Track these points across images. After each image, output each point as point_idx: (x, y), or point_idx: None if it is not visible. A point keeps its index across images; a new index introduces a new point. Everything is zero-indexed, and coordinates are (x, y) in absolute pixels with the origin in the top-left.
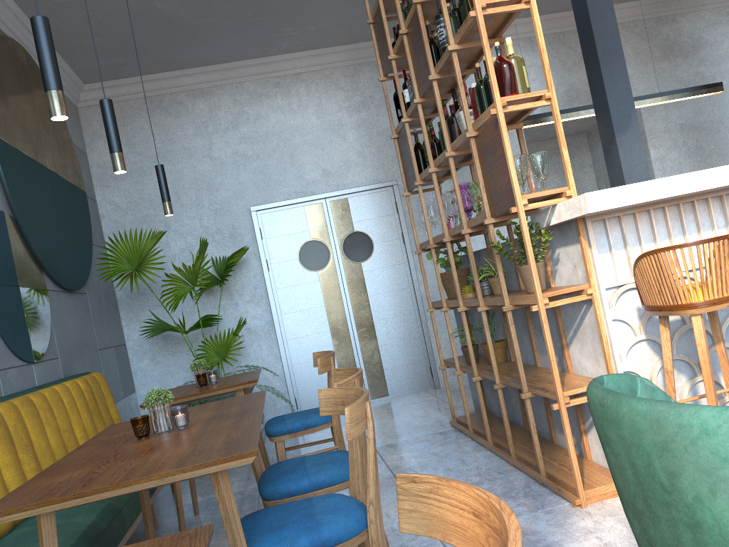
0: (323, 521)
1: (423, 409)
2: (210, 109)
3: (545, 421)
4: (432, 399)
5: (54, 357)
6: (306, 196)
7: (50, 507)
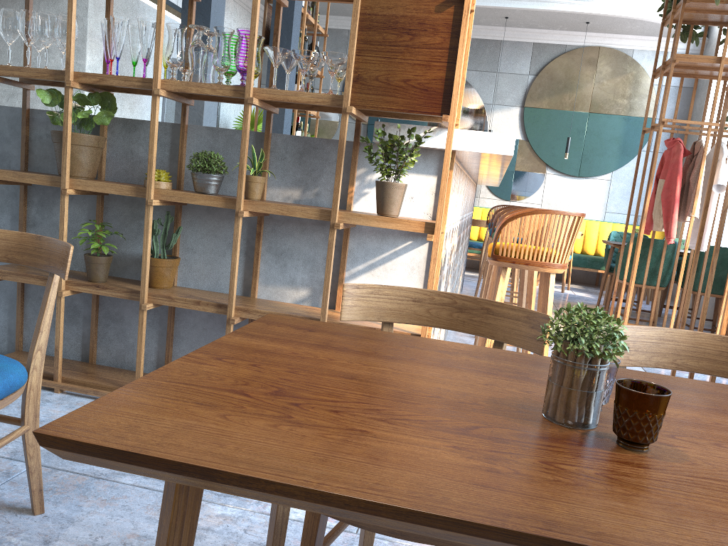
0: None
1: None
2: None
3: None
4: None
5: None
6: None
7: None
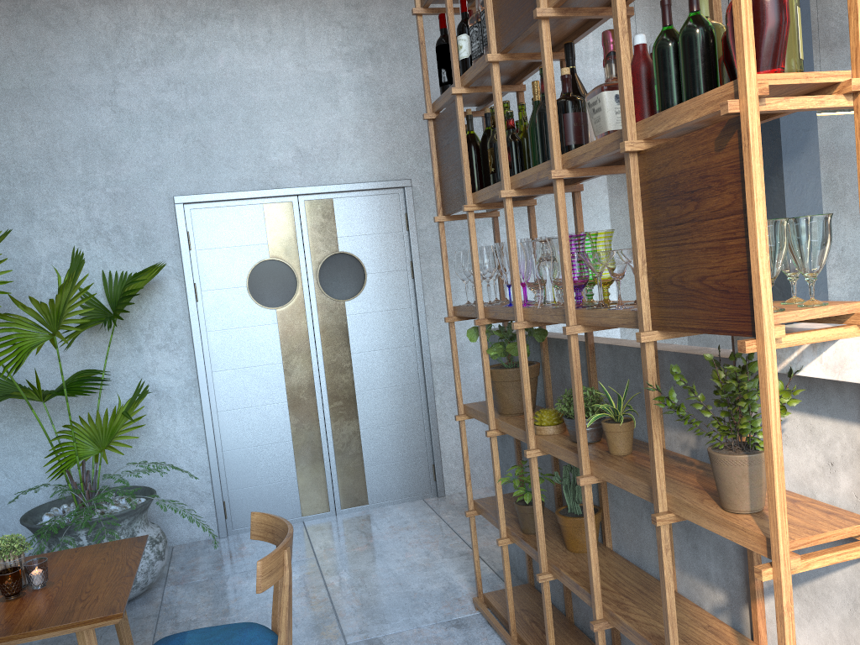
0: None
1: (424, 546)
2: (118, 26)
3: None
4: (435, 522)
5: None
6: (267, 190)
7: None
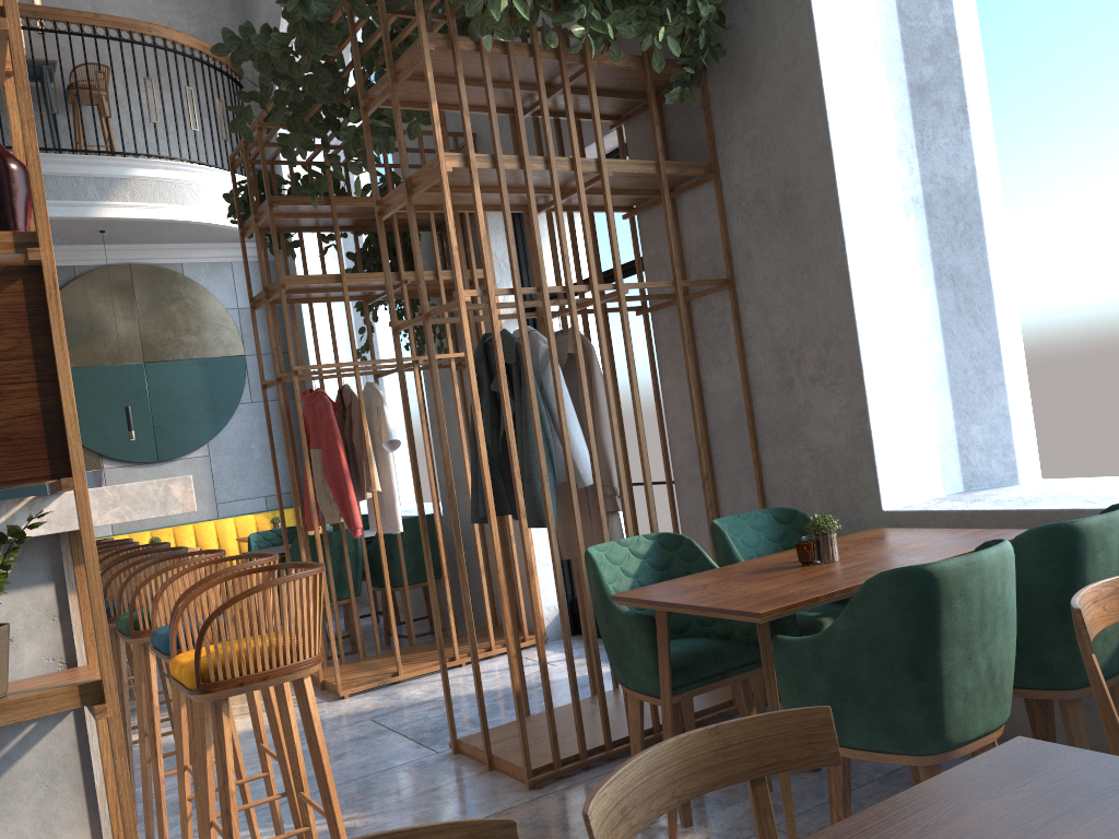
0: None
1: None
2: None
3: None
4: None
5: None
6: None
7: None
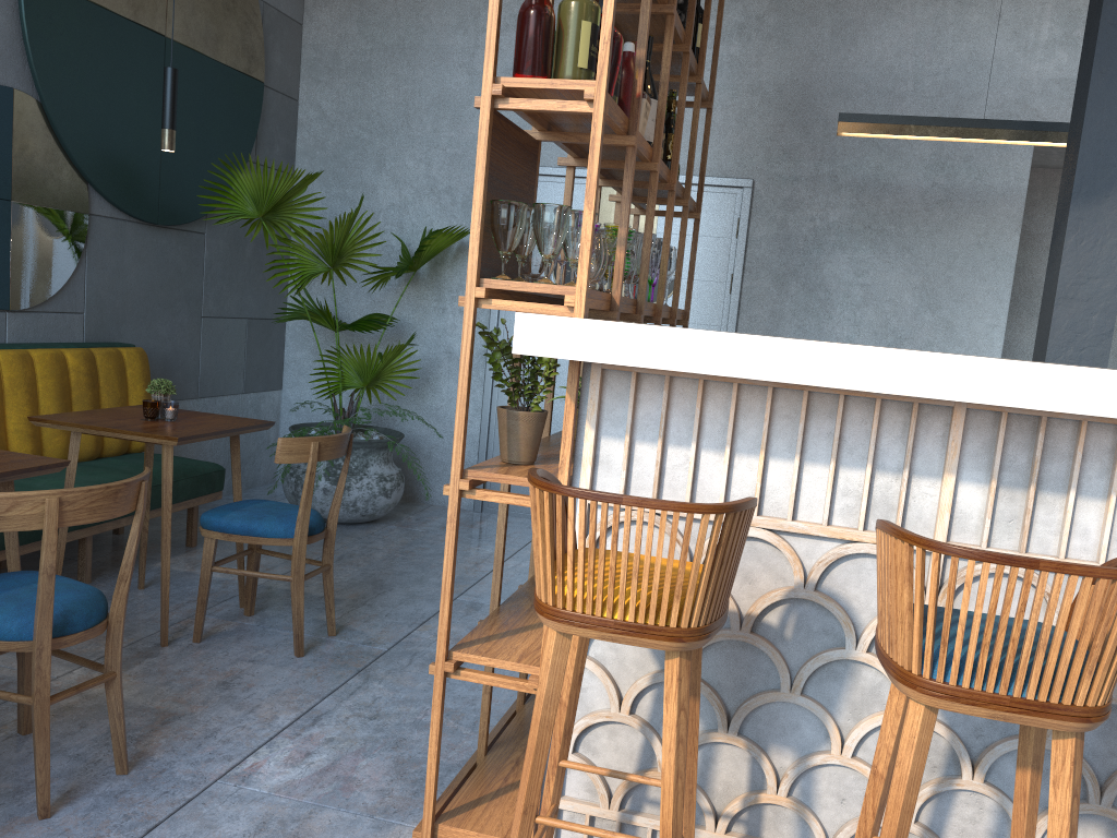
0: None
1: None
2: None
3: None
4: None
5: (70, 311)
6: None
7: None
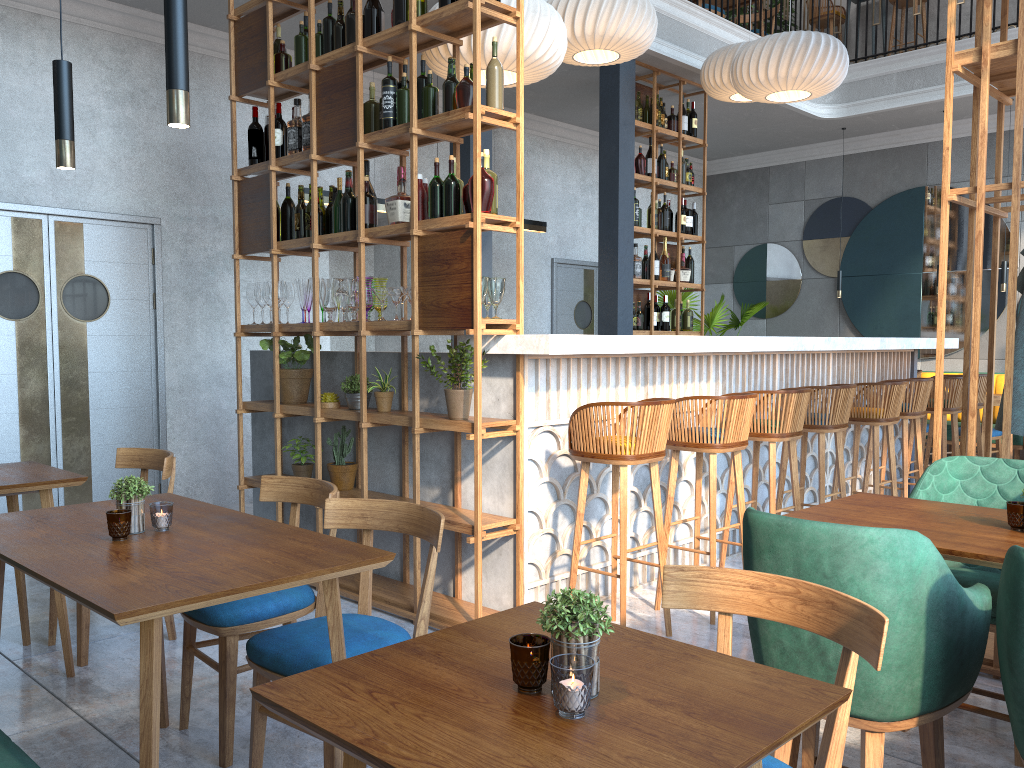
0: (380, 635)
1: None
2: None
3: (396, 559)
4: None
5: None
6: (18, 204)
7: (198, 604)
